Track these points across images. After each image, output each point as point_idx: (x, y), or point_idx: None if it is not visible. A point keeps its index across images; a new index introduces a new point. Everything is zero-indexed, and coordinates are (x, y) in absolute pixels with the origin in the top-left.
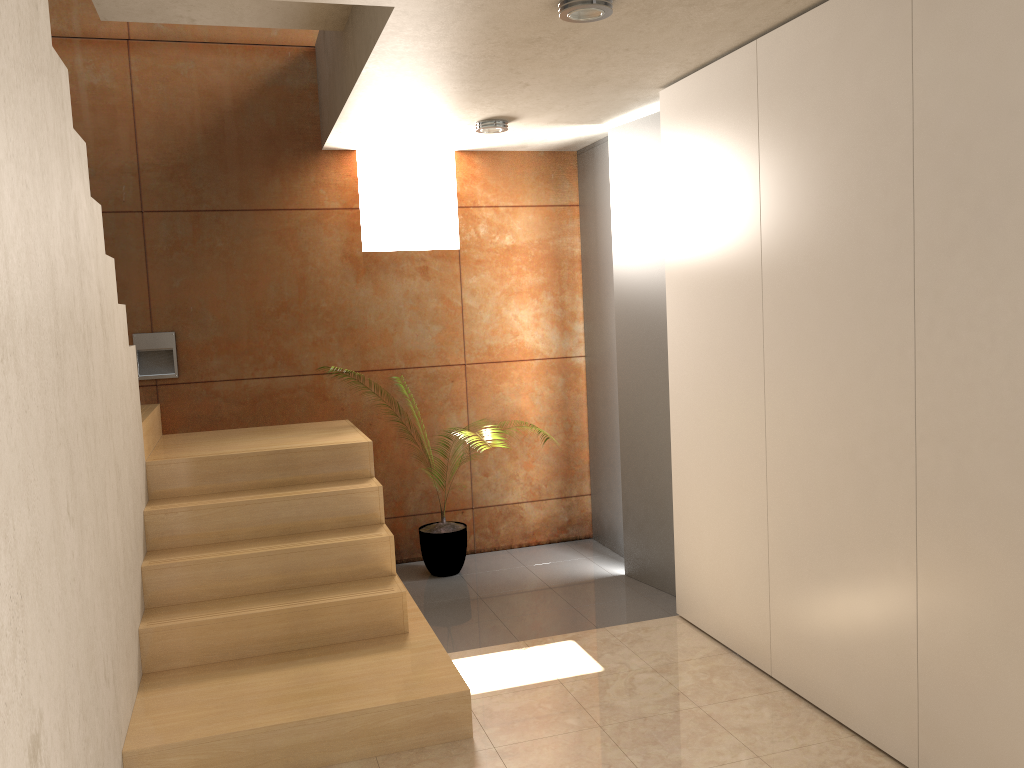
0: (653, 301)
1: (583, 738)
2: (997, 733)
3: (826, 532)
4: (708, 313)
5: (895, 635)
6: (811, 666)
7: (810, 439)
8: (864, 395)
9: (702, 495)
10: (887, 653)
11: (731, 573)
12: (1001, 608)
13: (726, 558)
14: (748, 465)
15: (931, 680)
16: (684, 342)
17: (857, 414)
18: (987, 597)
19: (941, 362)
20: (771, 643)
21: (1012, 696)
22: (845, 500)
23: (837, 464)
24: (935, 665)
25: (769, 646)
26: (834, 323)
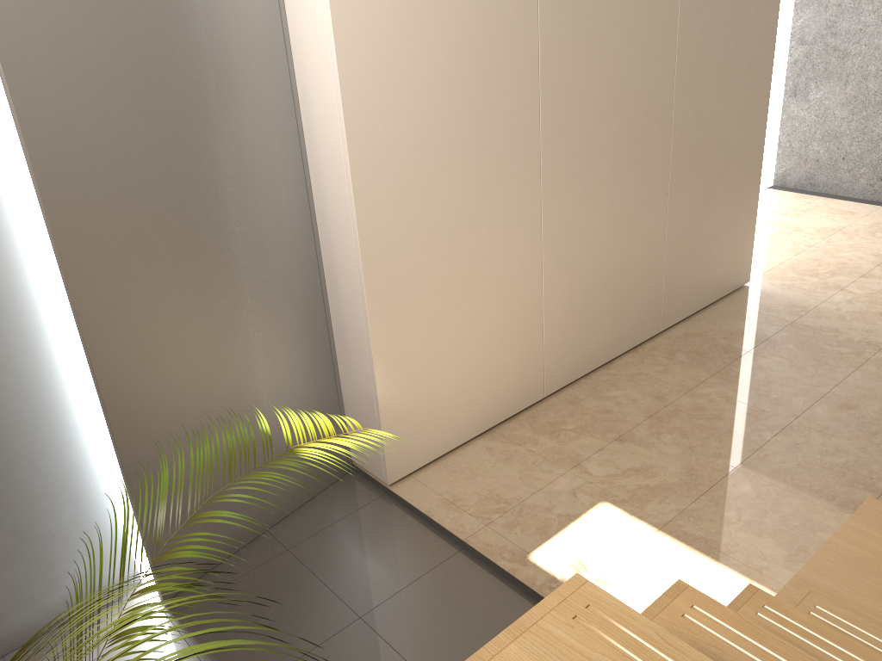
0: (150, 34)
1: (768, 470)
2: (701, 259)
3: (604, 216)
4: (443, 26)
5: (652, 254)
6: (586, 344)
7: (592, 138)
8: (641, 76)
9: (438, 291)
10: (646, 272)
11: (491, 346)
12: (708, 183)
13: (483, 336)
14: (516, 206)
15: (671, 263)
16: (388, 83)
17: (634, 95)
18: (703, 182)
19: (692, 32)
20: (545, 367)
21: (708, 230)
22: (621, 177)
23: (616, 149)
24: (674, 250)
25: (542, 372)
26: (619, 14)
